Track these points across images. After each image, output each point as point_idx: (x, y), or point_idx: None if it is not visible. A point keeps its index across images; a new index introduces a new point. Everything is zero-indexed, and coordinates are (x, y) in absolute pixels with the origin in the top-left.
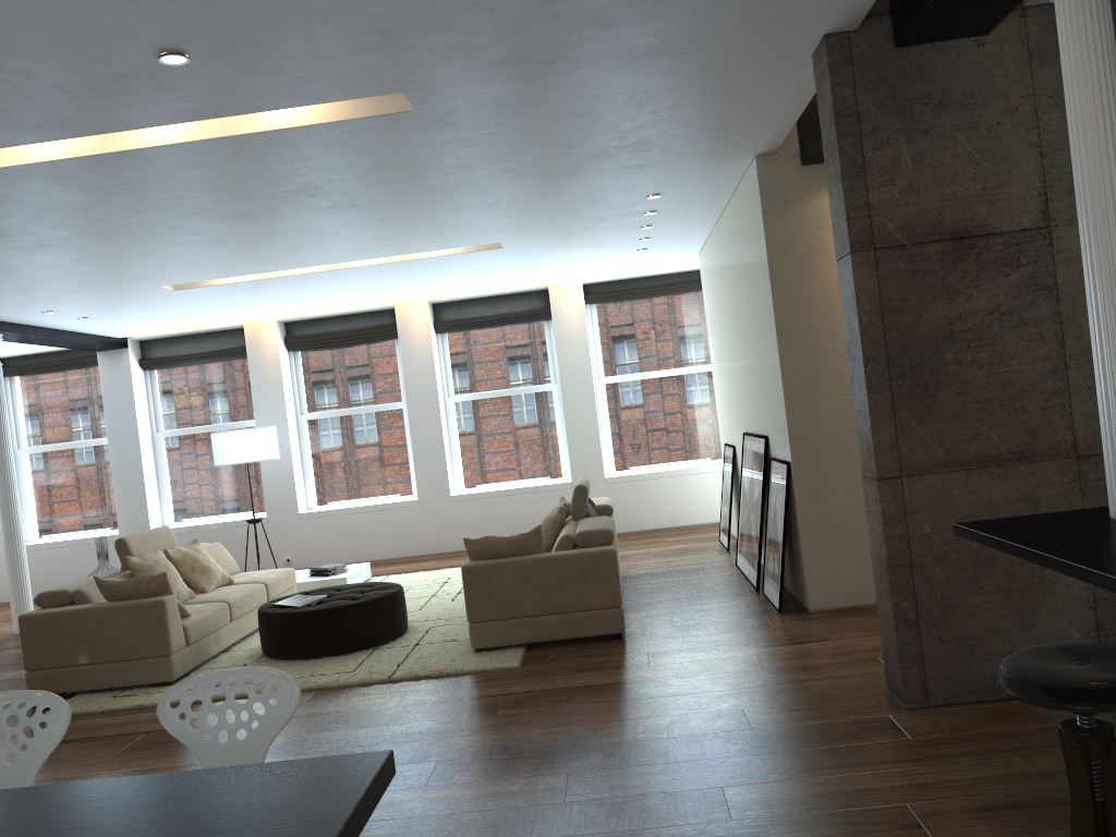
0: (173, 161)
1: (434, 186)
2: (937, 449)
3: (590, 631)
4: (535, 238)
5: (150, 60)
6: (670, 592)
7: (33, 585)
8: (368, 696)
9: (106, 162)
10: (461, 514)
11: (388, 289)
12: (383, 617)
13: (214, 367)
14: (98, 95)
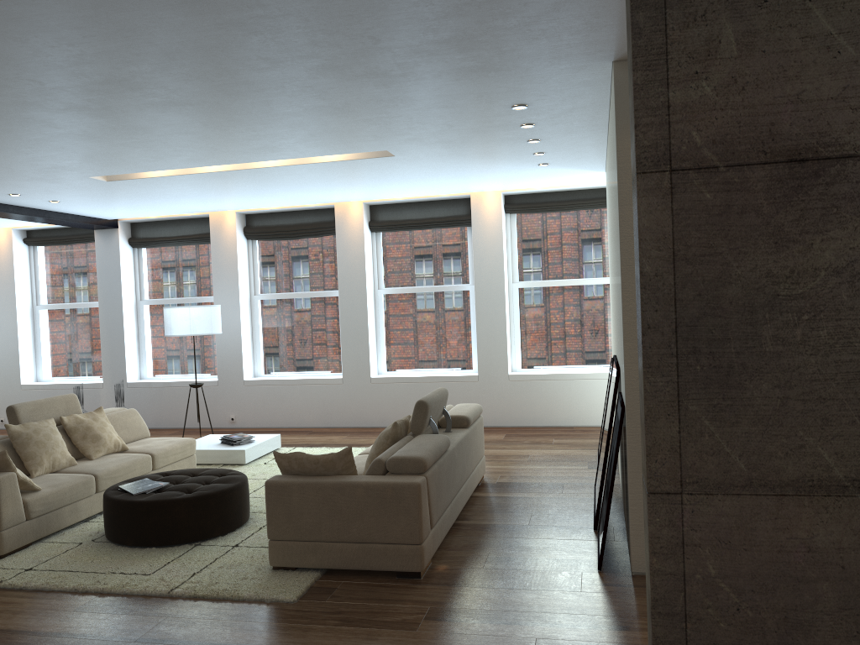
0: None
1: (259, 84)
2: (738, 461)
3: (387, 566)
4: (420, 147)
5: None
6: (512, 514)
7: None
8: (130, 616)
9: None
10: (378, 395)
11: (314, 190)
12: (211, 513)
13: (188, 249)
14: None
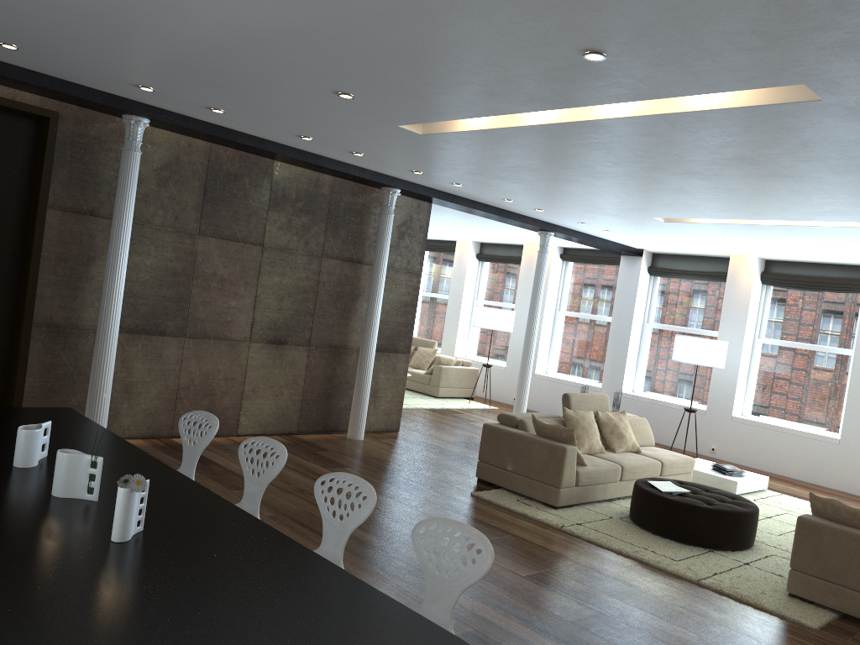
0: (625, 130)
1: None
2: None
3: None
4: None
5: (579, 57)
6: None
7: (541, 403)
8: (669, 587)
9: (578, 128)
10: None
11: (856, 249)
12: (726, 528)
13: (700, 284)
14: (553, 81)
